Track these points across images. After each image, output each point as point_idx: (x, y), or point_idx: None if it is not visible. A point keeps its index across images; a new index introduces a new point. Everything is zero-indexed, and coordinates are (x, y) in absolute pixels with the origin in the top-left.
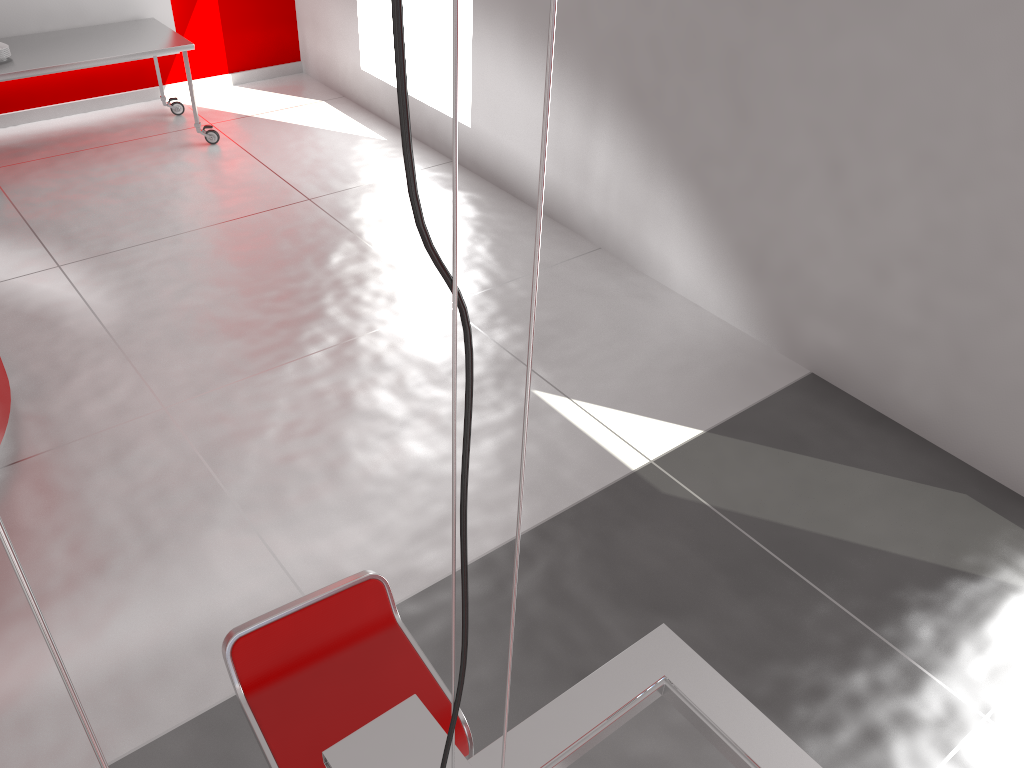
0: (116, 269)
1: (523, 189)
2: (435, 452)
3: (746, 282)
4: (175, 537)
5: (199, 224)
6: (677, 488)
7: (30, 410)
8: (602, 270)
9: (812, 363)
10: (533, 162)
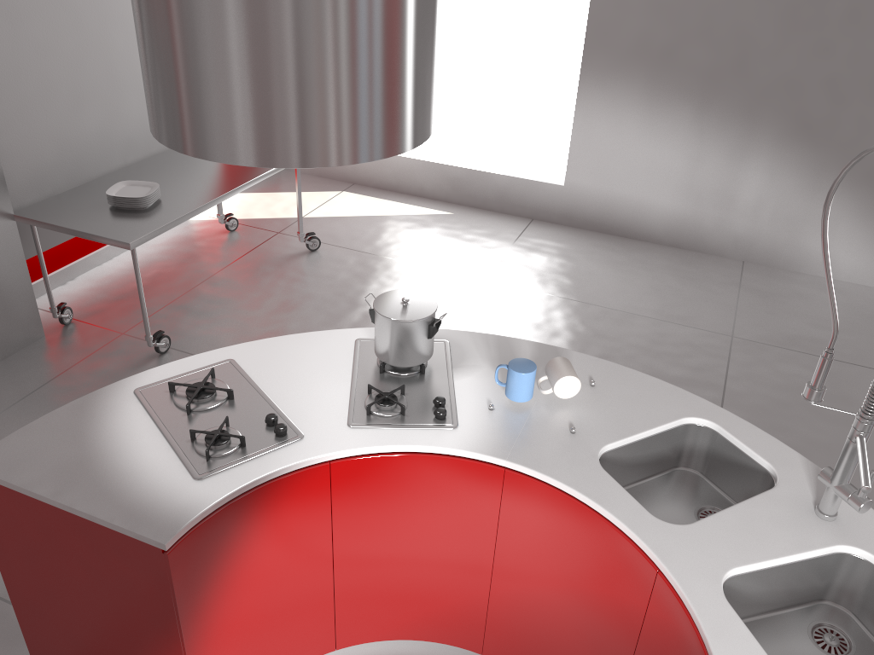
0: None
1: (637, 228)
2: None
3: None
4: None
5: None
6: None
7: None
8: (773, 277)
9: None
10: (655, 203)
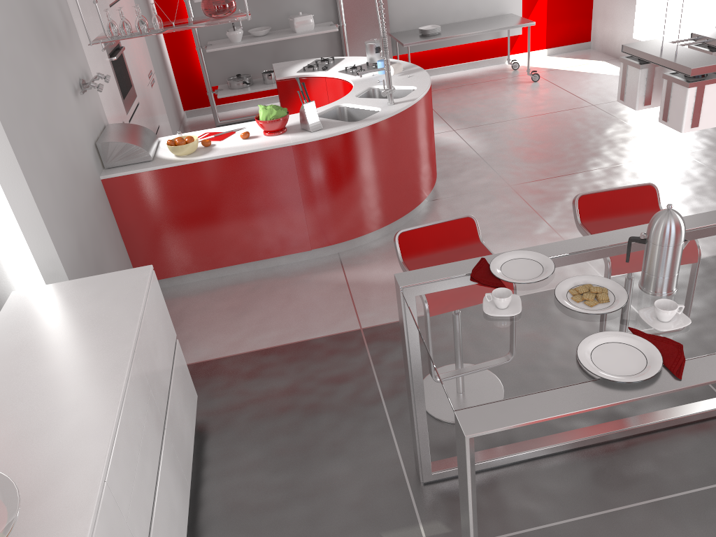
0: (483, 132)
1: None
2: None
3: None
4: (516, 233)
5: (527, 115)
6: None
7: (443, 182)
8: None
9: None
10: None
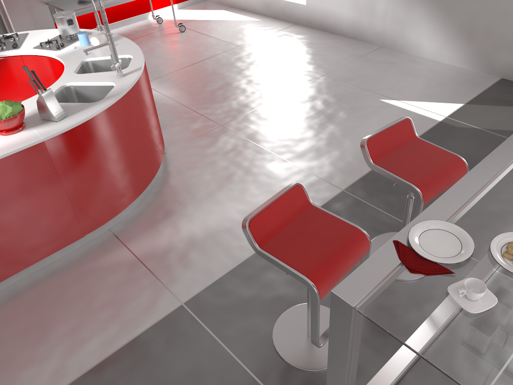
0: (169, 81)
1: (337, 28)
2: (349, 125)
3: (464, 43)
4: (254, 167)
5: (195, 61)
6: (462, 124)
7: (164, 133)
8: (387, 54)
9: (502, 73)
10: (342, 13)
